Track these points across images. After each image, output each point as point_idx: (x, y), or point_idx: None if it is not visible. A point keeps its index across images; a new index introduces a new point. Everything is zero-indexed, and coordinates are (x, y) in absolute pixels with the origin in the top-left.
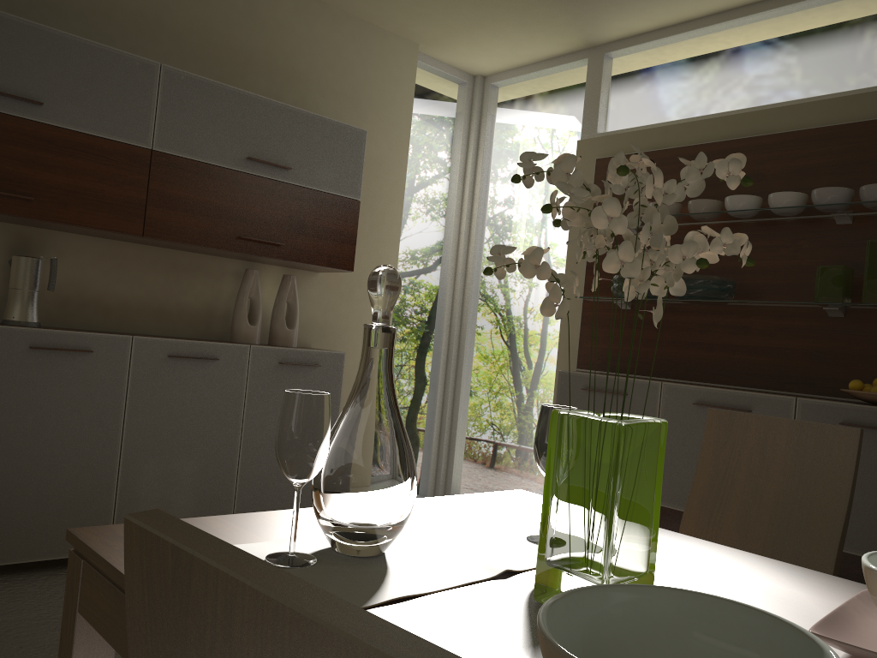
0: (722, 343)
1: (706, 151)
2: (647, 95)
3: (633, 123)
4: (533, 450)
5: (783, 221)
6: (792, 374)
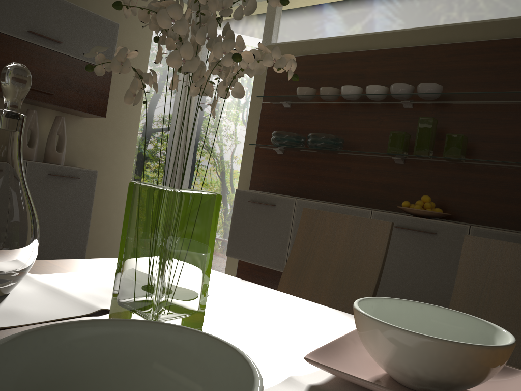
0: (334, 177)
1: (333, 58)
2: (302, 21)
3: (293, 38)
4: (221, 239)
5: (374, 104)
6: (372, 197)
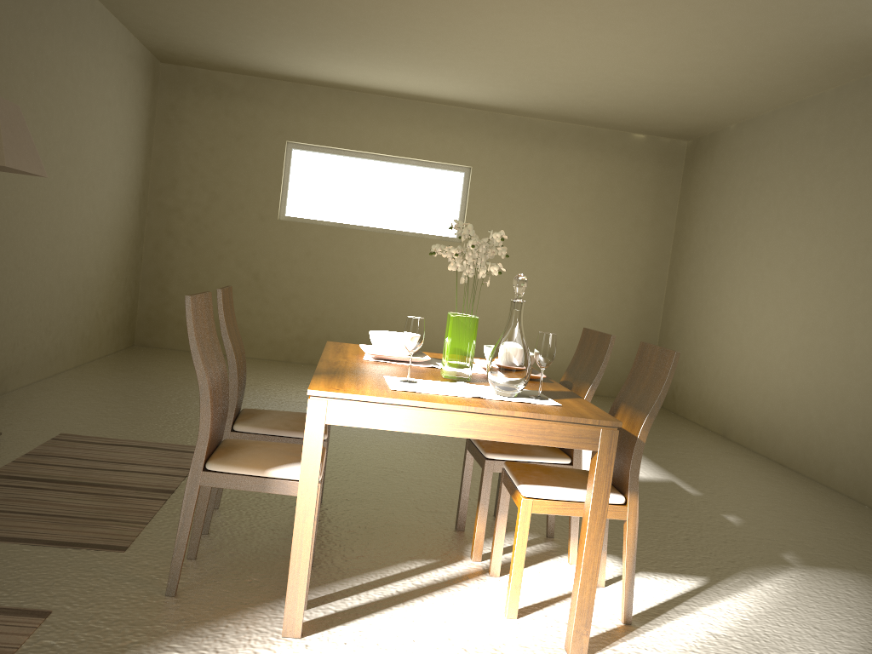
0: None
1: None
2: None
3: None
4: None
5: None
6: None
